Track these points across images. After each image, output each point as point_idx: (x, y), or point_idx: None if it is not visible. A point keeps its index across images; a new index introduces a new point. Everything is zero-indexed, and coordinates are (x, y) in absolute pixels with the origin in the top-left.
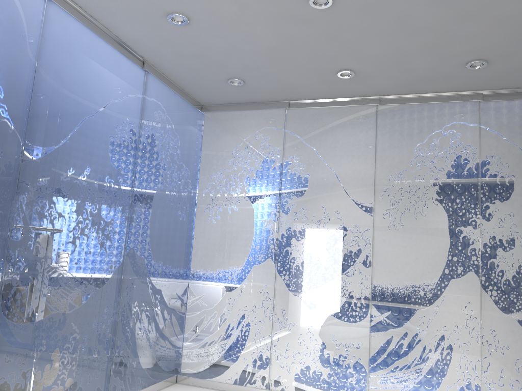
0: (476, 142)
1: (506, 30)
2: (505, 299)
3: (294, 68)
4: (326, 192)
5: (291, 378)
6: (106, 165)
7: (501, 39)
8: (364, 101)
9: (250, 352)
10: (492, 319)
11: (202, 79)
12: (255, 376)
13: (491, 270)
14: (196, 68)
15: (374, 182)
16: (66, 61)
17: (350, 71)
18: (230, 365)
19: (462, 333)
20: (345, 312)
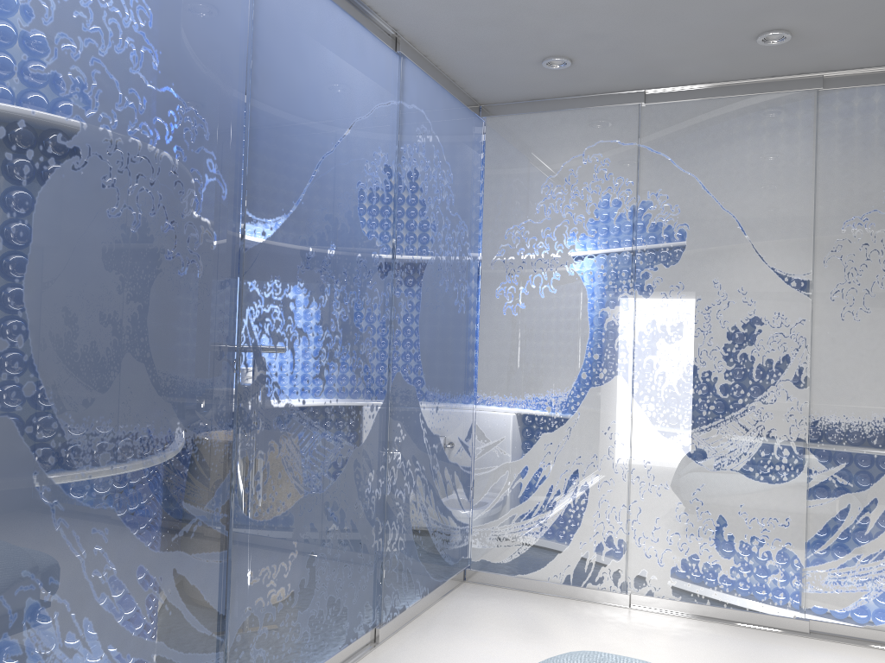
0: None
1: None
2: None
3: (677, 33)
4: (721, 255)
5: (665, 574)
6: (356, 236)
7: None
8: (793, 84)
9: (590, 532)
10: None
11: (495, 62)
12: (601, 572)
13: None
14: (489, 43)
15: (813, 234)
16: (291, 56)
17: (785, 32)
18: (556, 554)
19: None
20: (761, 465)
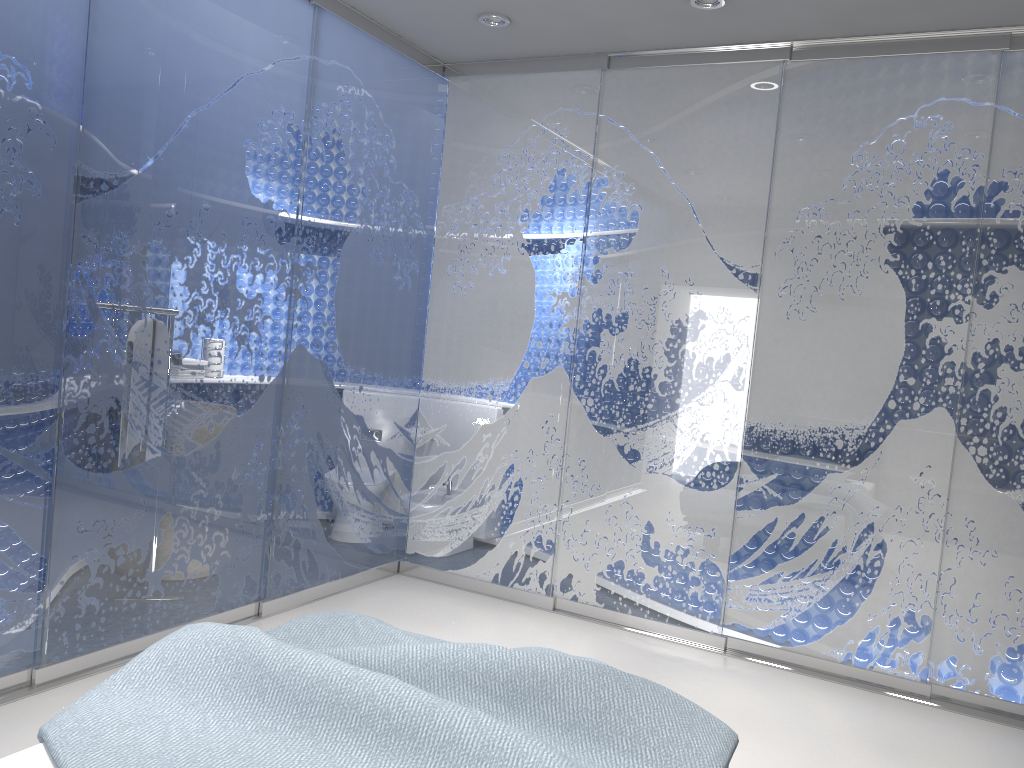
0: (984, 142)
1: None
2: (1003, 464)
3: None
4: (671, 242)
5: (590, 579)
6: (242, 197)
7: None
8: (759, 53)
9: (520, 531)
10: (970, 500)
11: (430, 17)
12: (528, 573)
13: (982, 407)
14: None
15: (765, 223)
16: (148, 5)
17: None
18: (486, 551)
19: (908, 522)
20: (692, 471)
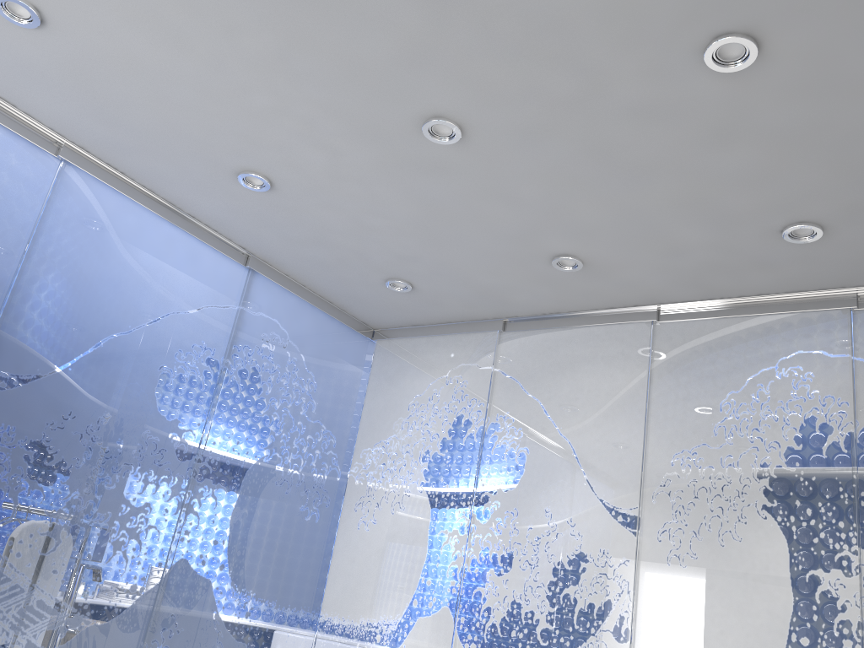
0: (847, 390)
1: (816, 158)
2: None
3: (476, 256)
4: (554, 482)
5: None
6: (147, 413)
7: (818, 177)
8: (630, 315)
9: None
10: None
11: (348, 283)
12: None
13: None
14: (328, 263)
15: (641, 466)
16: (86, 249)
17: (571, 257)
18: None
19: None
20: None
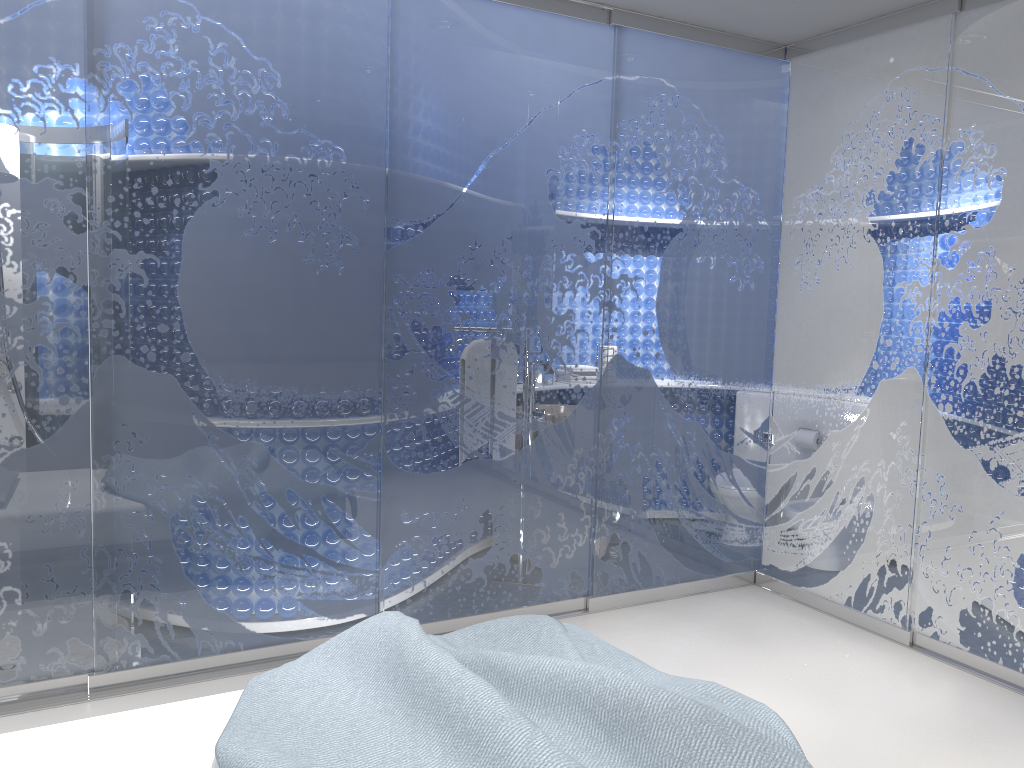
0: None
1: None
2: None
3: None
4: None
5: (952, 616)
6: (546, 222)
7: None
8: None
9: (872, 552)
10: None
11: (735, 6)
12: (881, 600)
13: None
14: None
15: None
16: (441, 71)
17: None
18: (838, 570)
19: None
20: None
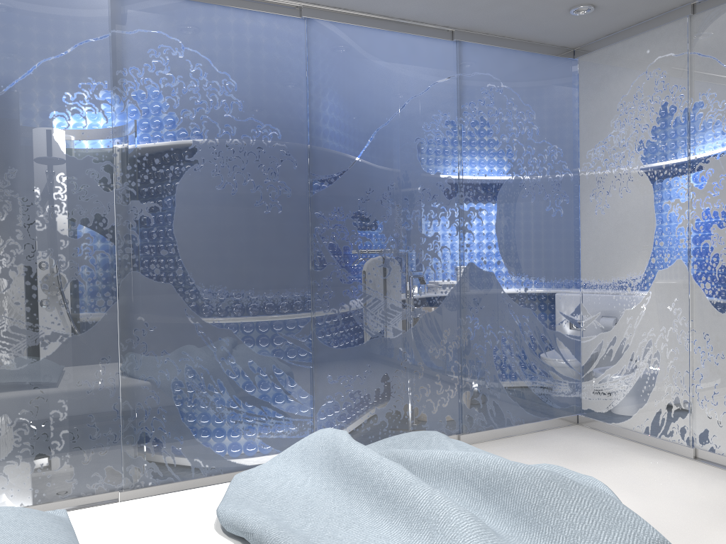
0: None
1: None
2: None
3: None
4: None
5: (723, 434)
6: (416, 174)
7: None
8: None
9: (661, 393)
10: None
11: (538, 22)
12: (670, 427)
13: None
14: (516, 14)
15: None
16: (341, 75)
17: None
18: (637, 408)
19: None
20: None
